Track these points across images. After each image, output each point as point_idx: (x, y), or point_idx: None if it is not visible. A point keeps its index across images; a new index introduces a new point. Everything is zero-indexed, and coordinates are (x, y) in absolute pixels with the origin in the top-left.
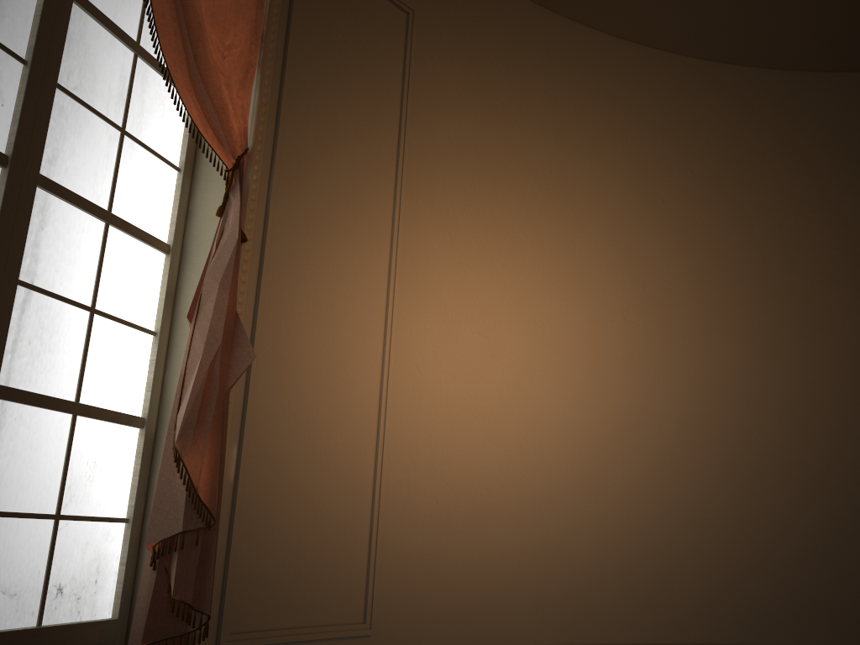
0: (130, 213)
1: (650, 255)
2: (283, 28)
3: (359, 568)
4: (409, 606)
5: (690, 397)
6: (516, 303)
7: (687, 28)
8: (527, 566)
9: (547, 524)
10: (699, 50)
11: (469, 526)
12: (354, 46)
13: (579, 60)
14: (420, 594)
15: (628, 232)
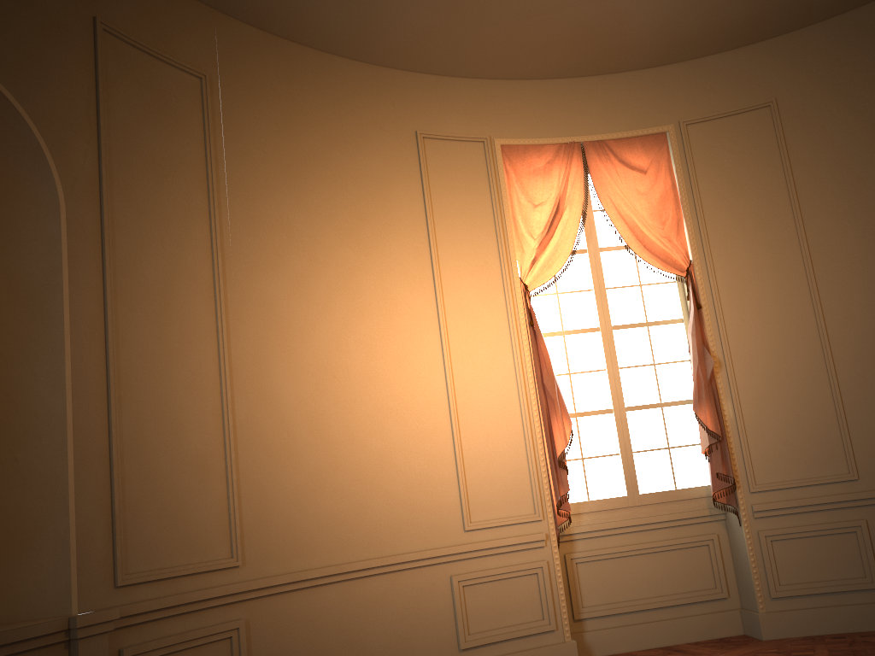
0: (656, 316)
1: None
2: (689, 188)
3: (836, 444)
4: None
5: None
6: None
7: None
8: None
9: None
10: None
11: None
12: (737, 158)
13: None
14: None
15: None
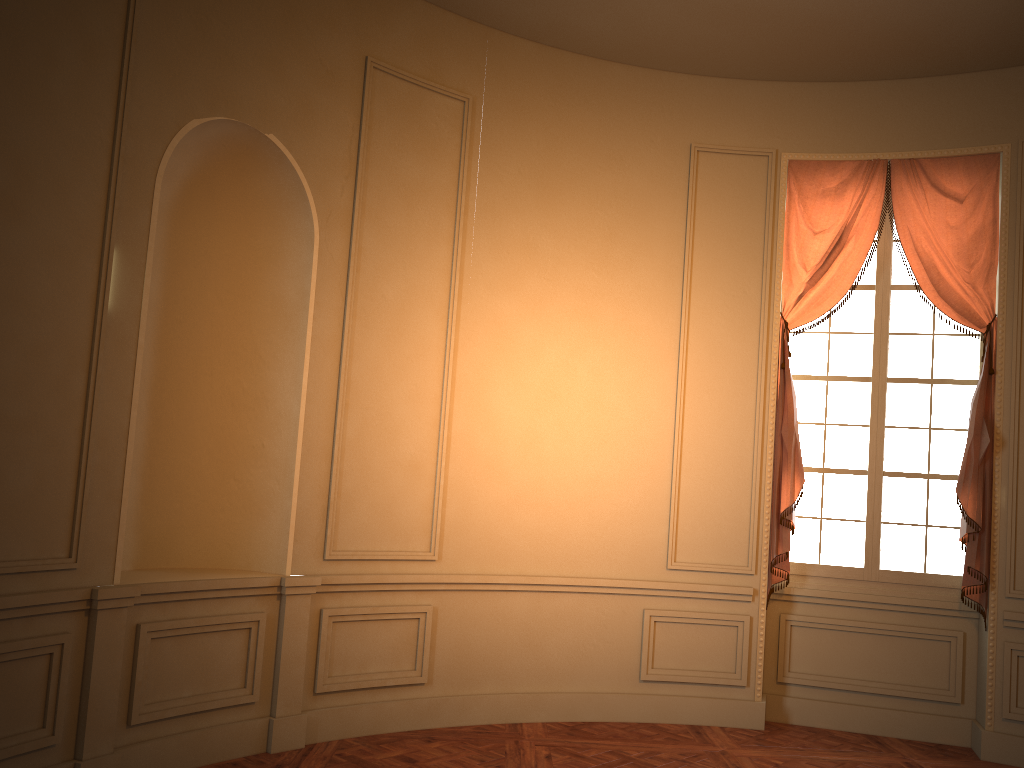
0: (945, 373)
1: None
2: (1012, 226)
3: None
4: None
5: None
6: None
7: None
8: None
9: None
10: None
11: None
12: None
13: None
14: None
15: None
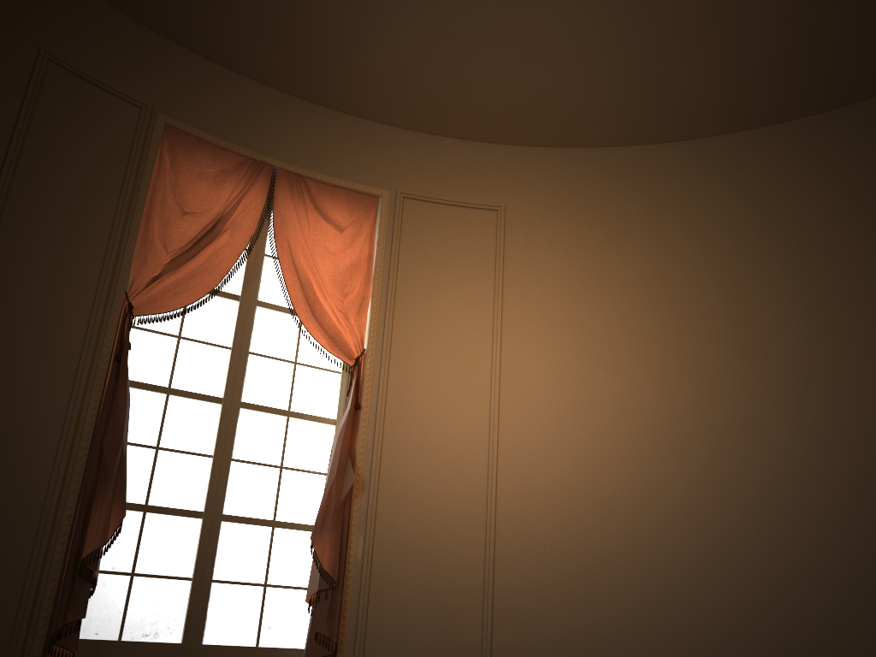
0: (304, 407)
1: (769, 321)
2: (387, 266)
3: (475, 623)
4: (525, 655)
5: (830, 450)
6: (622, 398)
7: (767, 102)
8: (649, 627)
9: (669, 588)
10: (800, 110)
11: (583, 591)
12: (450, 253)
13: (674, 173)
14: (535, 646)
15: (741, 305)
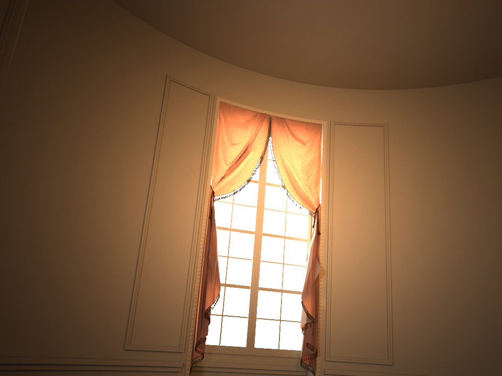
0: (291, 234)
1: None
2: (328, 161)
3: (384, 339)
4: (410, 356)
5: None
6: (457, 224)
7: None
8: (476, 343)
9: (487, 323)
10: None
11: (440, 324)
12: (359, 151)
13: (483, 98)
14: (415, 351)
15: None
